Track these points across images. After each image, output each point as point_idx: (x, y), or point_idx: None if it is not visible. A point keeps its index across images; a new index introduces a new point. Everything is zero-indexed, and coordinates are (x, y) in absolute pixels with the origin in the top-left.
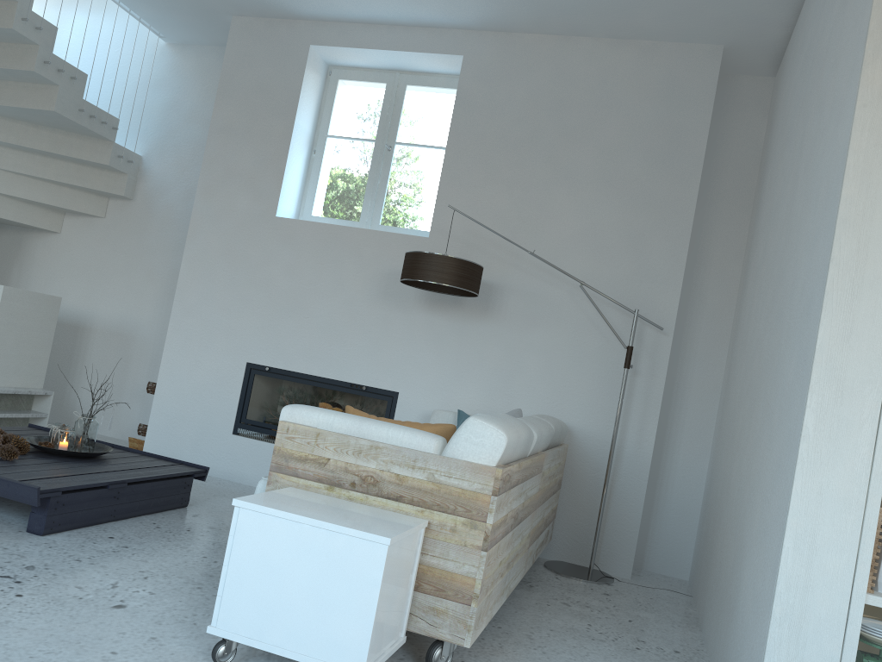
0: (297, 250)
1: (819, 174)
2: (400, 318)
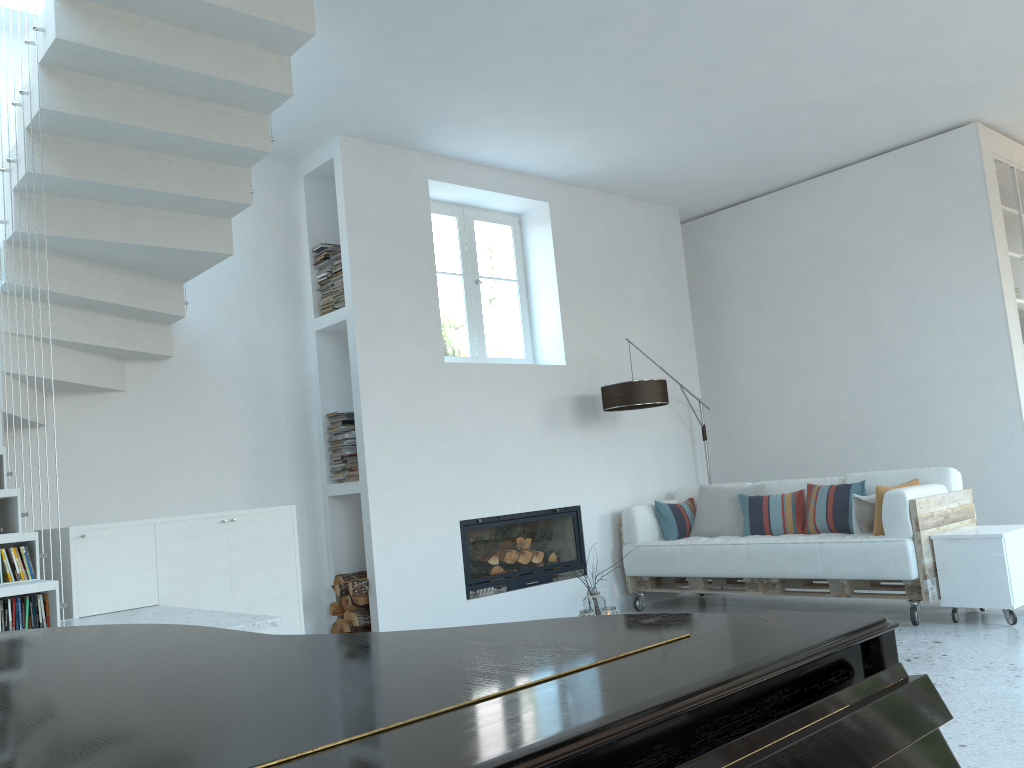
0: (473, 394)
1: (943, 320)
2: (564, 440)
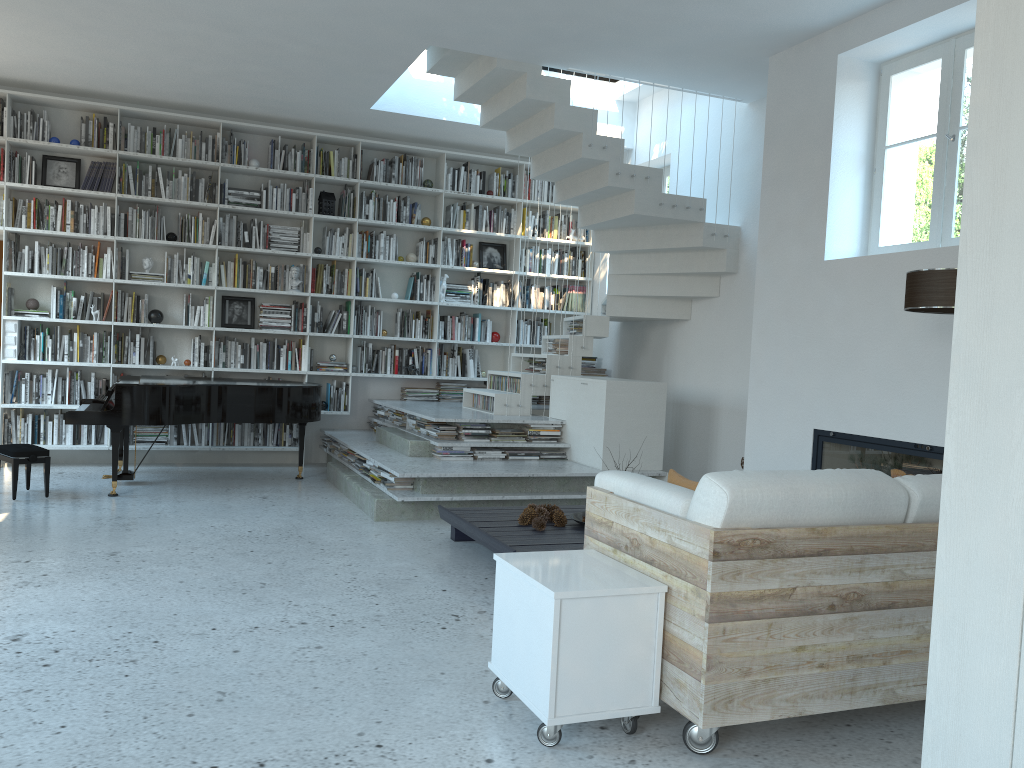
0: (846, 293)
1: None
2: None
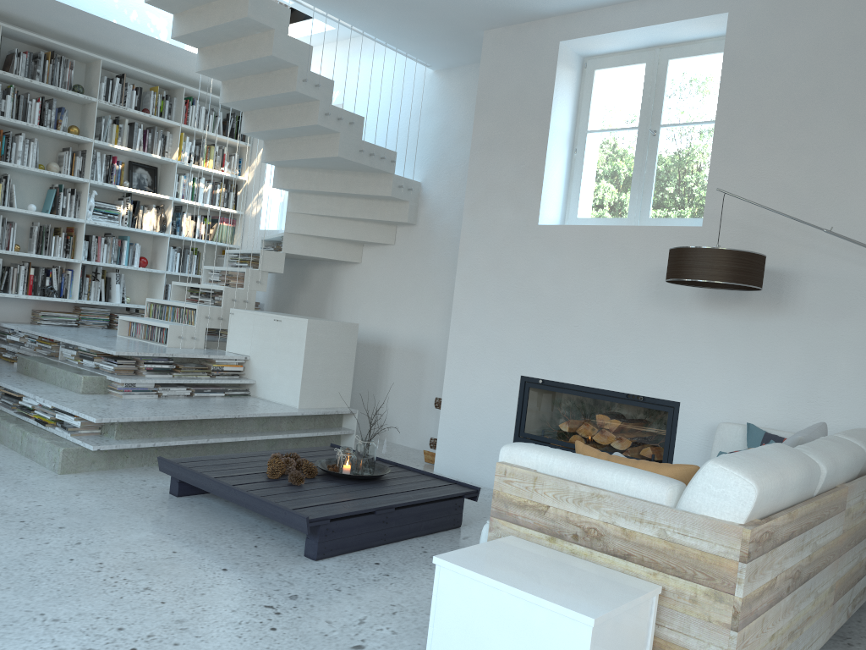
0: (561, 257)
1: None
2: (675, 320)
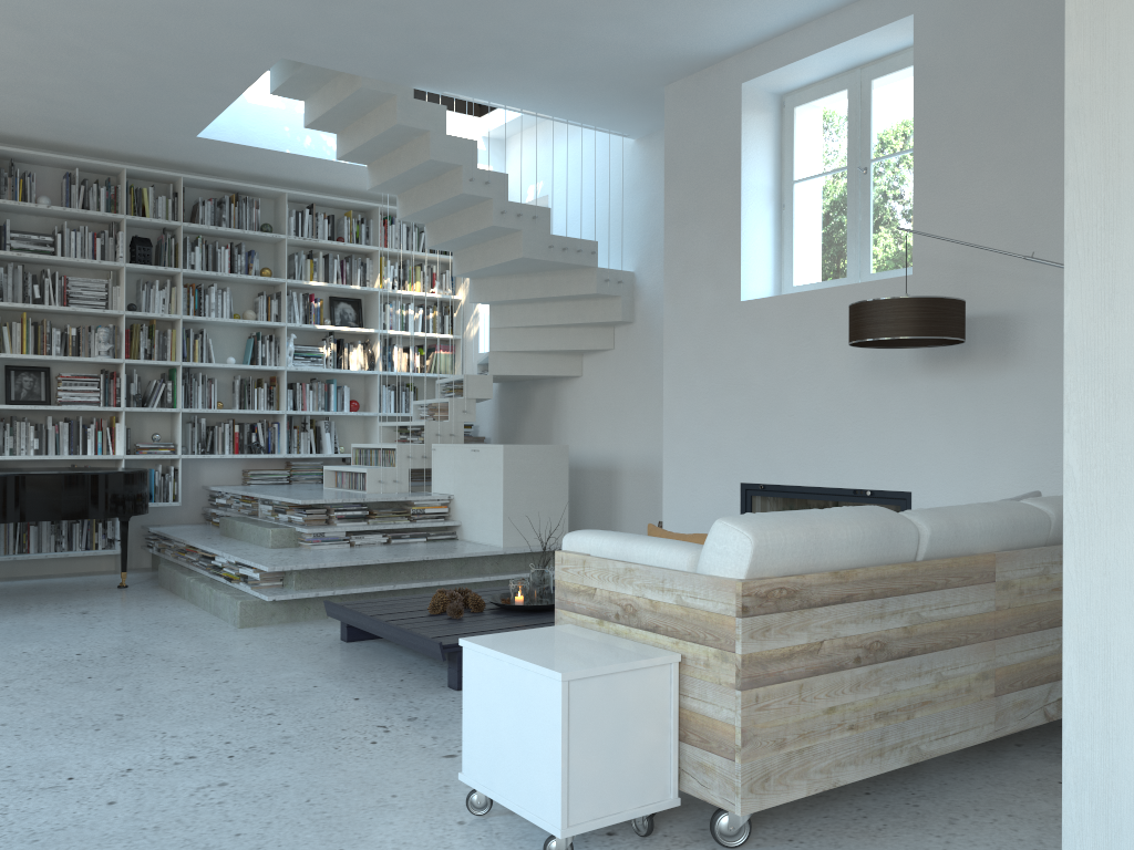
0: (768, 335)
1: None
2: (895, 392)
